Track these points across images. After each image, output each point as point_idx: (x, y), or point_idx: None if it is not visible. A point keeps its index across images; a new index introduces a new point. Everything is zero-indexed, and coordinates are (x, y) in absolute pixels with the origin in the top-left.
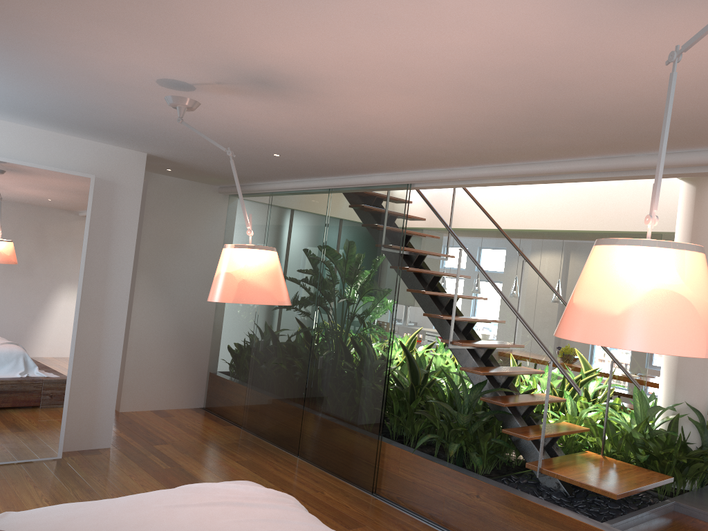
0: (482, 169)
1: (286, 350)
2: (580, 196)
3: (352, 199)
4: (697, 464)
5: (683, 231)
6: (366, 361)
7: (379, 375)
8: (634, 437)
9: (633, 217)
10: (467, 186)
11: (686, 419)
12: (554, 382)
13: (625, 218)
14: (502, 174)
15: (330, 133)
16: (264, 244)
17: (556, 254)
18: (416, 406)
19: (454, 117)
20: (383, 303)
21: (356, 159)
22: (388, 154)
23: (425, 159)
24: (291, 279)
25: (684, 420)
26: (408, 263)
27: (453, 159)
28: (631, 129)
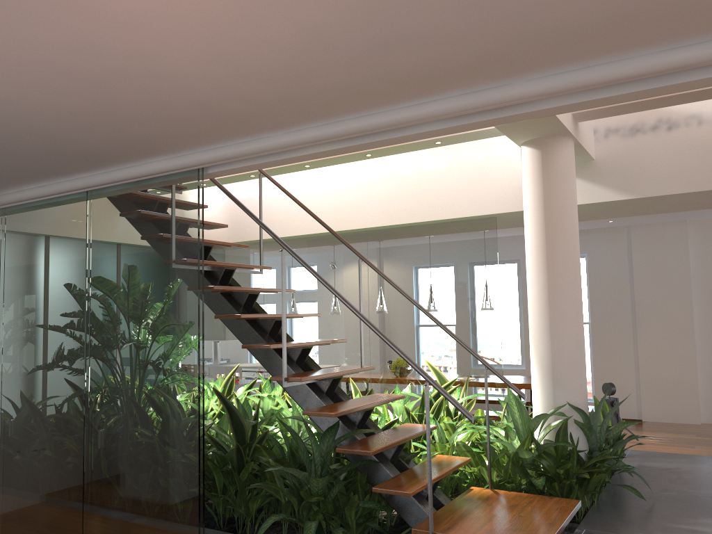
0: (302, 132)
1: (48, 429)
2: (403, 185)
3: (122, 201)
4: (598, 476)
5: (534, 203)
6: (169, 427)
7: (189, 444)
8: (521, 457)
9: (465, 201)
10: (282, 163)
11: (570, 422)
12: (409, 404)
13: (456, 203)
14: (331, 134)
15: (55, 70)
16: (0, 282)
17: (384, 254)
18: (248, 475)
19: (262, 9)
20: (183, 339)
21: (115, 131)
22: (163, 115)
23: (220, 120)
24: (45, 326)
25: (568, 423)
26: (213, 281)
27: (260, 116)
28: (528, 21)
